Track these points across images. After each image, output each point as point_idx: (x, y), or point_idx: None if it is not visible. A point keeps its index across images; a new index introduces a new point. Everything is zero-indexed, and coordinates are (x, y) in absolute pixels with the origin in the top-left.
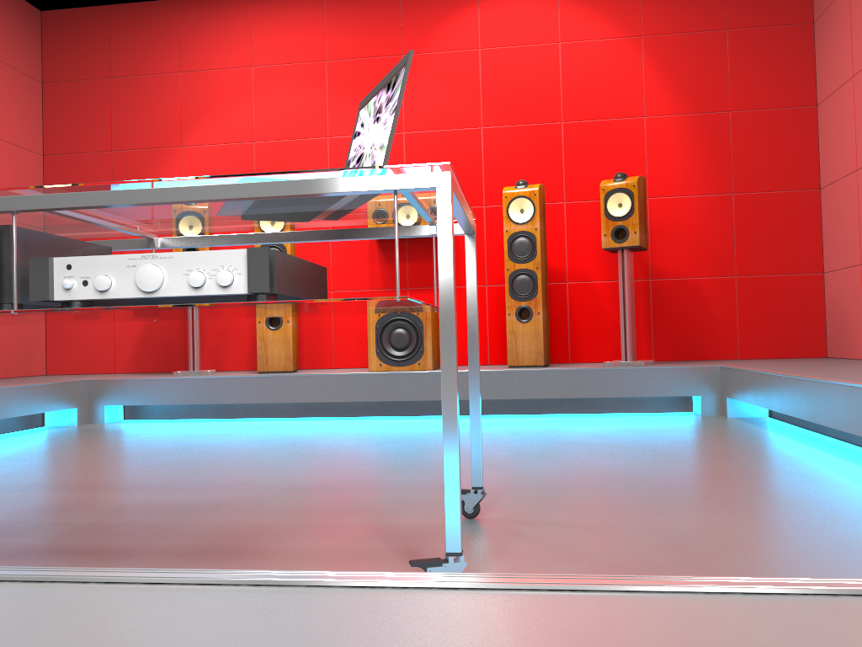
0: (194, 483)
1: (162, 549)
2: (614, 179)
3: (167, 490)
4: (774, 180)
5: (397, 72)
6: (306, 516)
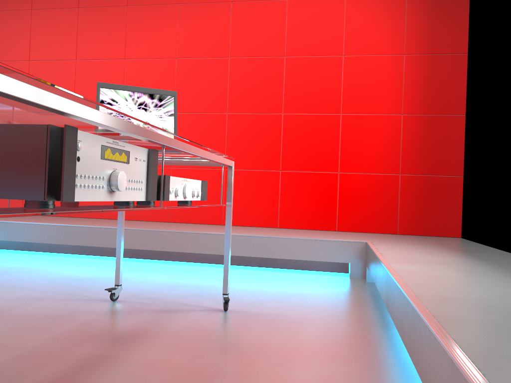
0: None
1: (101, 350)
2: None
3: None
4: None
5: (163, 94)
6: (62, 323)
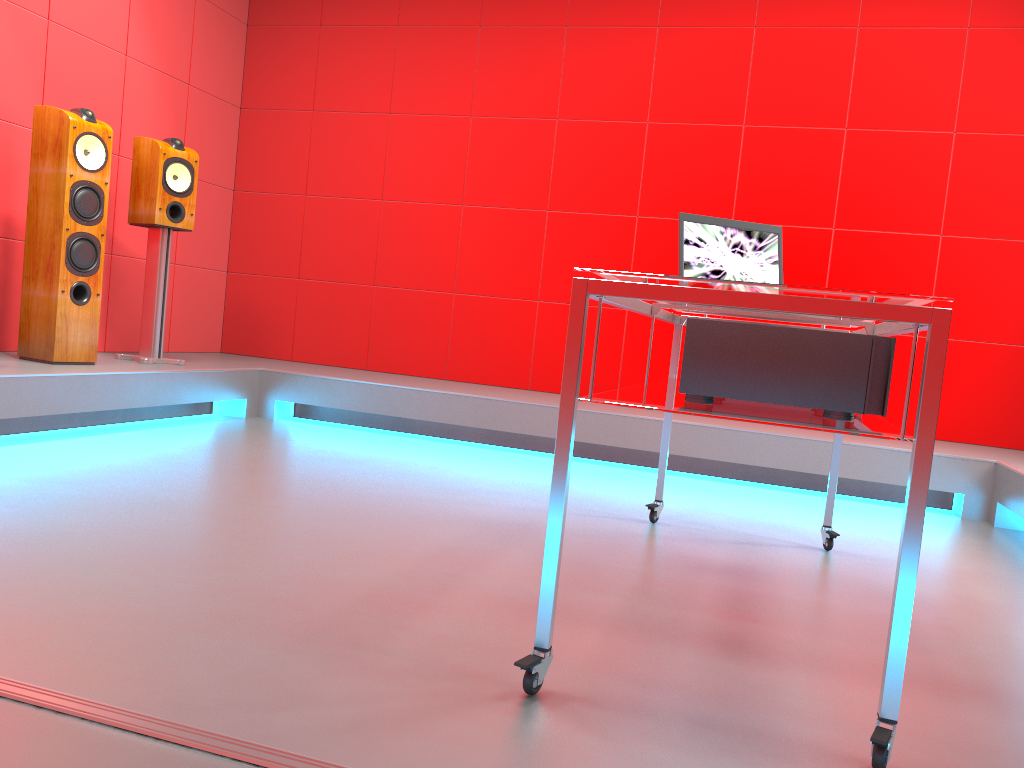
0: (431, 559)
1: (731, 583)
2: (173, 144)
3: (471, 569)
4: (209, 172)
5: (763, 231)
6: (631, 547)
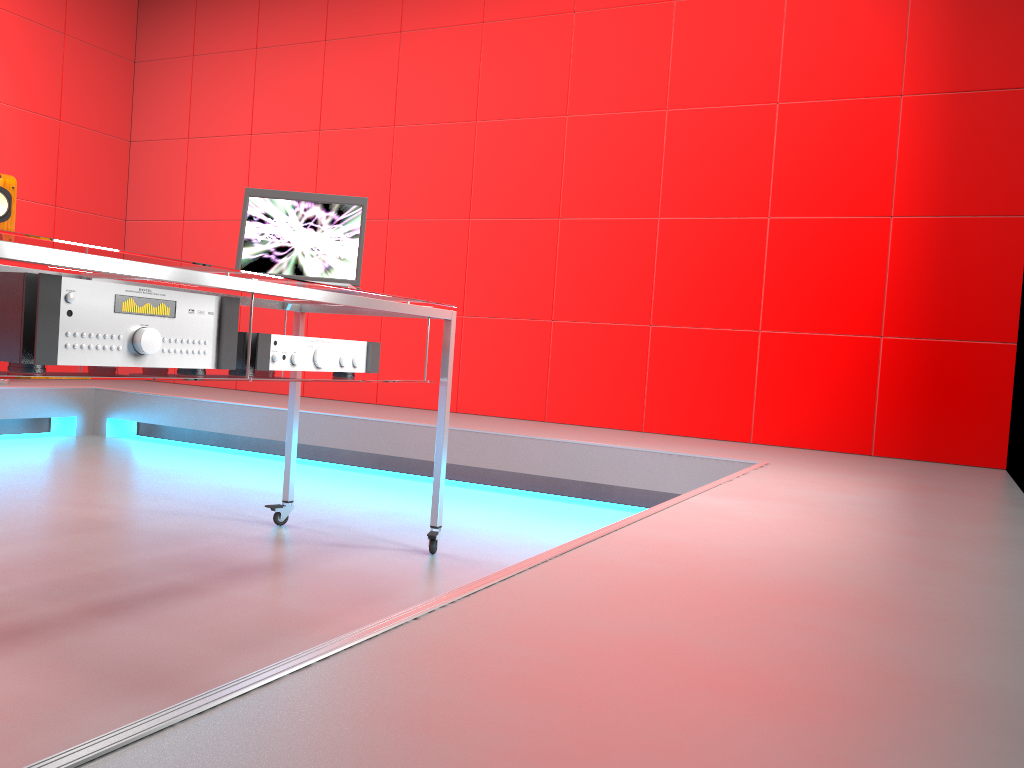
0: None
1: (197, 580)
2: None
3: None
4: (92, 203)
5: (345, 203)
6: (178, 545)
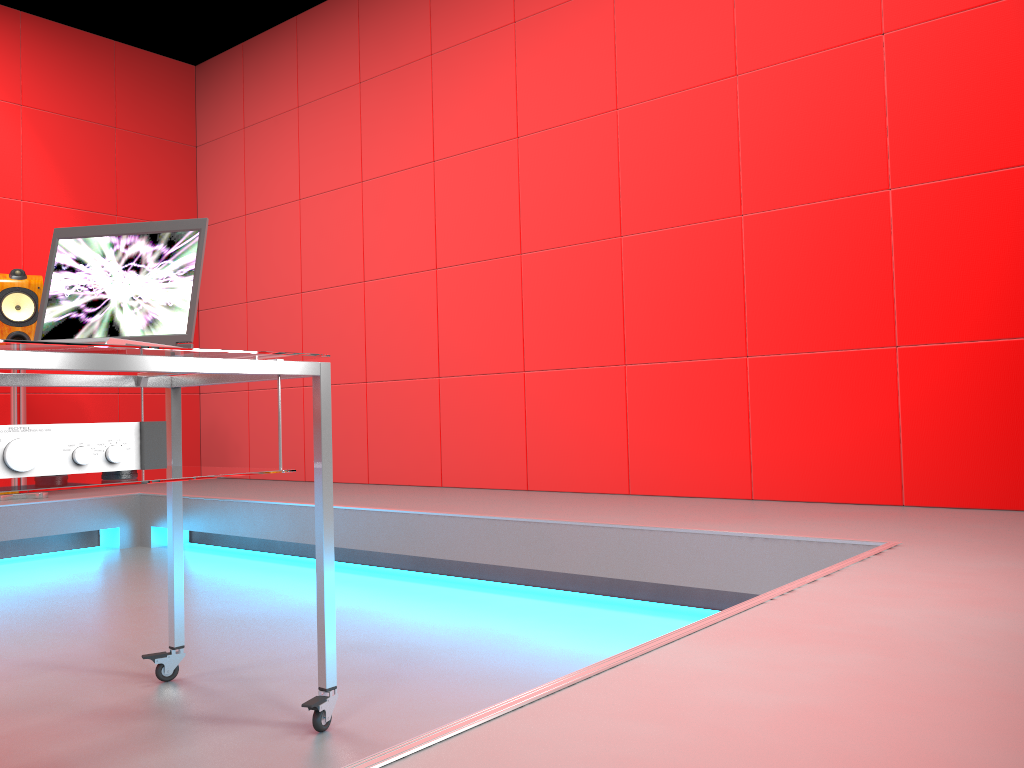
0: None
1: None
2: (11, 275)
3: None
4: None
5: (177, 230)
6: None
